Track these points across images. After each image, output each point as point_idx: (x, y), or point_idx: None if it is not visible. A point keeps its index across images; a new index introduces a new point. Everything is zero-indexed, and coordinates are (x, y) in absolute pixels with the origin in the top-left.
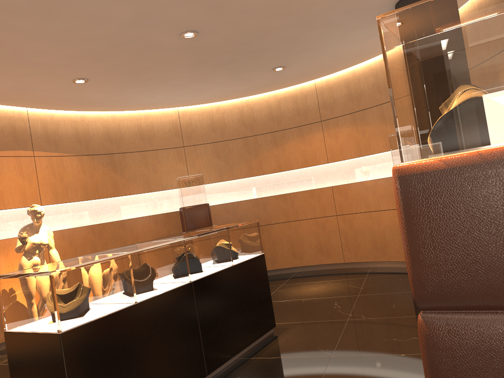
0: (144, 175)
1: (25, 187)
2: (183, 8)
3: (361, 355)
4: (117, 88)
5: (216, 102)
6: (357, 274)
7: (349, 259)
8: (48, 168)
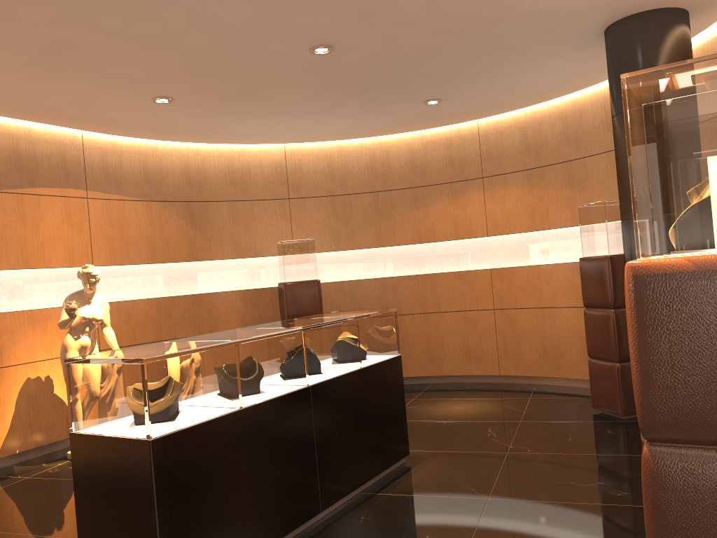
0: (233, 234)
1: (73, 240)
2: (321, 15)
3: (528, 500)
4: (210, 113)
5: (338, 140)
6: (517, 393)
7: (506, 370)
8: (105, 215)
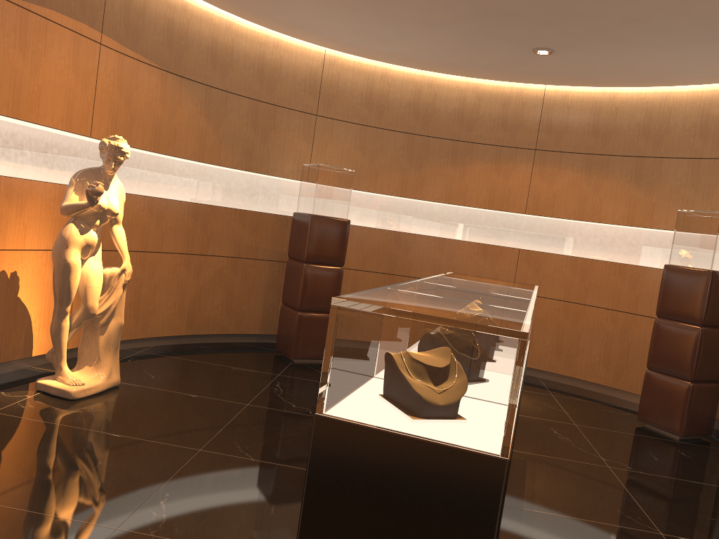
0: (247, 140)
1: (75, 96)
2: None
3: None
4: None
5: (384, 63)
6: (532, 386)
7: None
8: (116, 74)
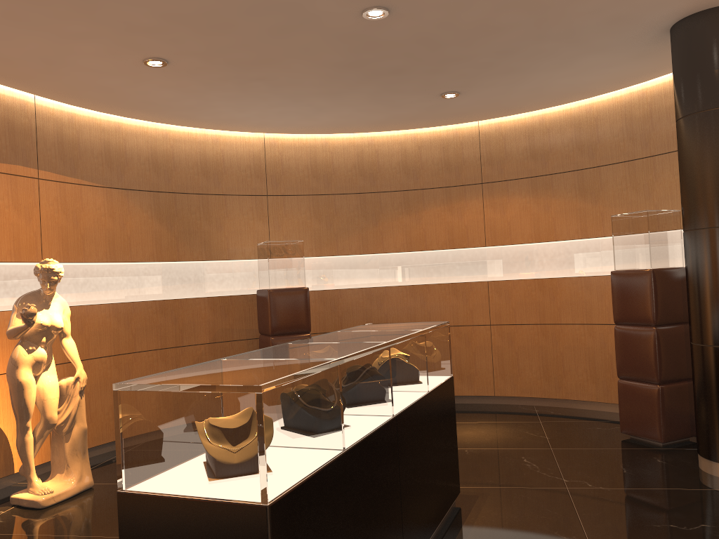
0: (203, 232)
1: (20, 229)
2: None
3: None
4: (202, 86)
5: (323, 134)
6: (522, 415)
7: (502, 391)
8: (59, 201)
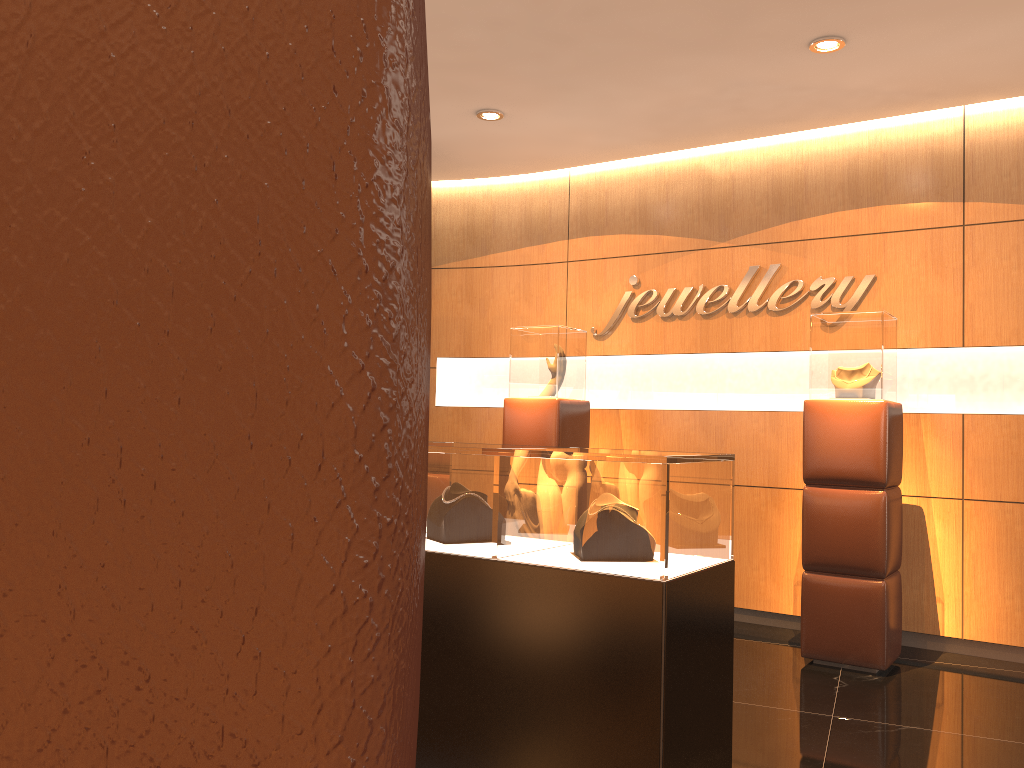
0: None
1: None
2: None
3: None
4: None
5: None
6: None
7: None
8: None
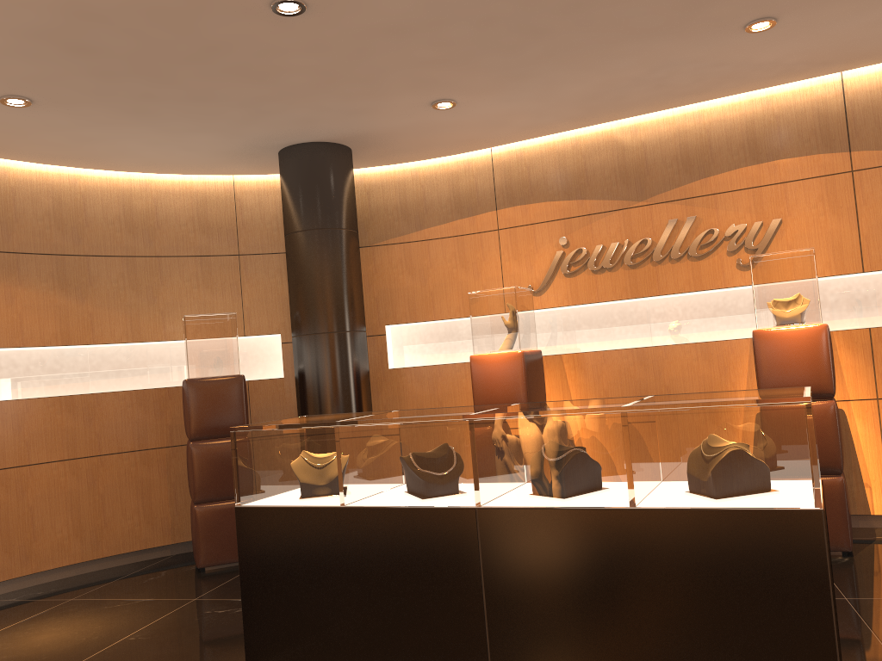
0: None
1: None
2: (412, 5)
3: None
4: None
5: None
6: (21, 606)
7: None
8: None
